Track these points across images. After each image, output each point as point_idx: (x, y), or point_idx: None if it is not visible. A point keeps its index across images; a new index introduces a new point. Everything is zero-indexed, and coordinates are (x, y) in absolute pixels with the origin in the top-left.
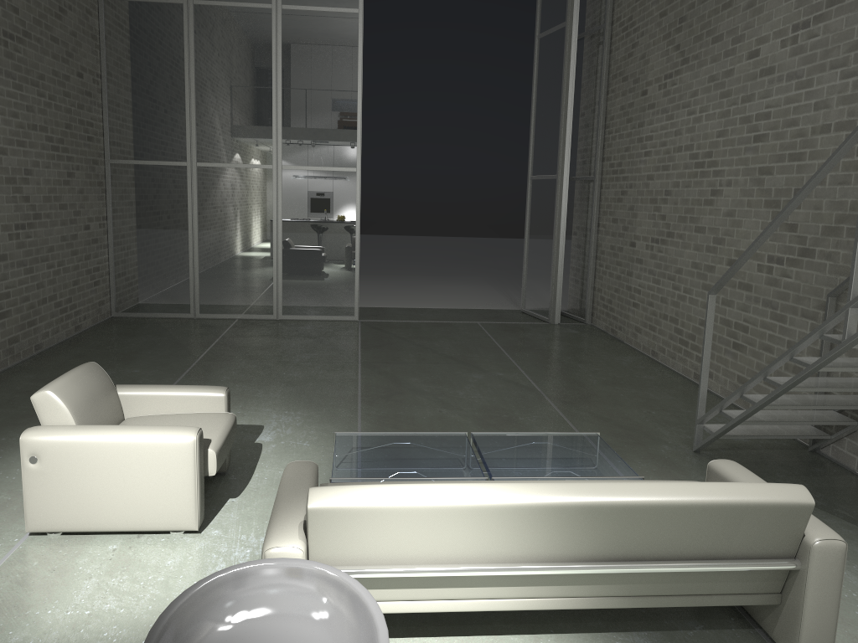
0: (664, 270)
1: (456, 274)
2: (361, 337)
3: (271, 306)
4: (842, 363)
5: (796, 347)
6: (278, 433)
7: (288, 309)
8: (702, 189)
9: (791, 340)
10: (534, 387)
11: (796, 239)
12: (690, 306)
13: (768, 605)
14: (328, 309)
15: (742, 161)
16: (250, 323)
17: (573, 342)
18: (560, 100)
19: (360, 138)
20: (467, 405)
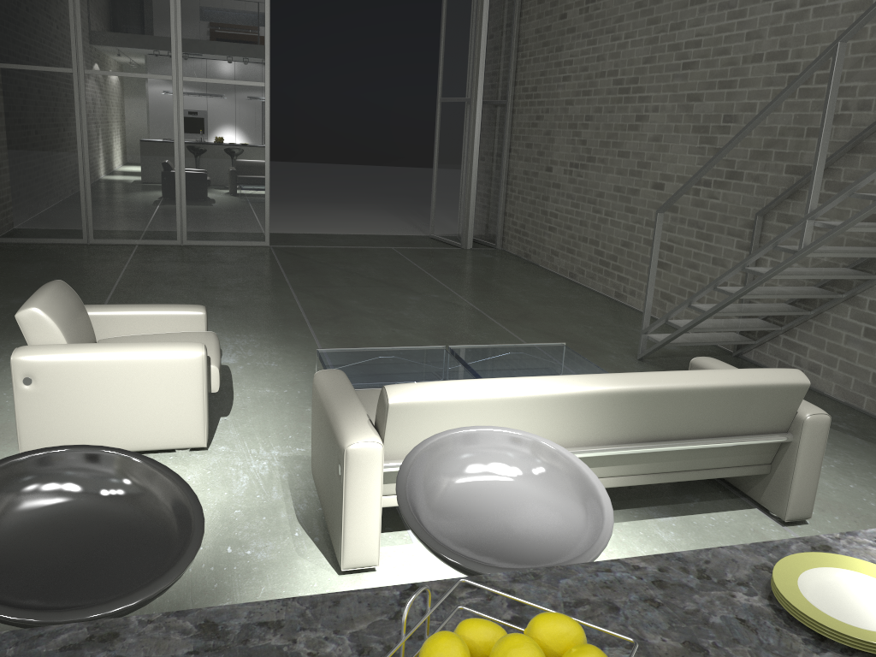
0: (583, 194)
1: (349, 201)
2: (280, 263)
3: (174, 230)
4: (787, 272)
5: (751, 258)
6: (240, 355)
7: (193, 234)
8: (627, 115)
9: (716, 257)
10: (473, 307)
11: (724, 163)
12: (611, 228)
13: (756, 476)
14: (237, 234)
15: (670, 87)
16: (153, 249)
17: (492, 265)
18: (474, 19)
19: (269, 50)
20: (416, 325)
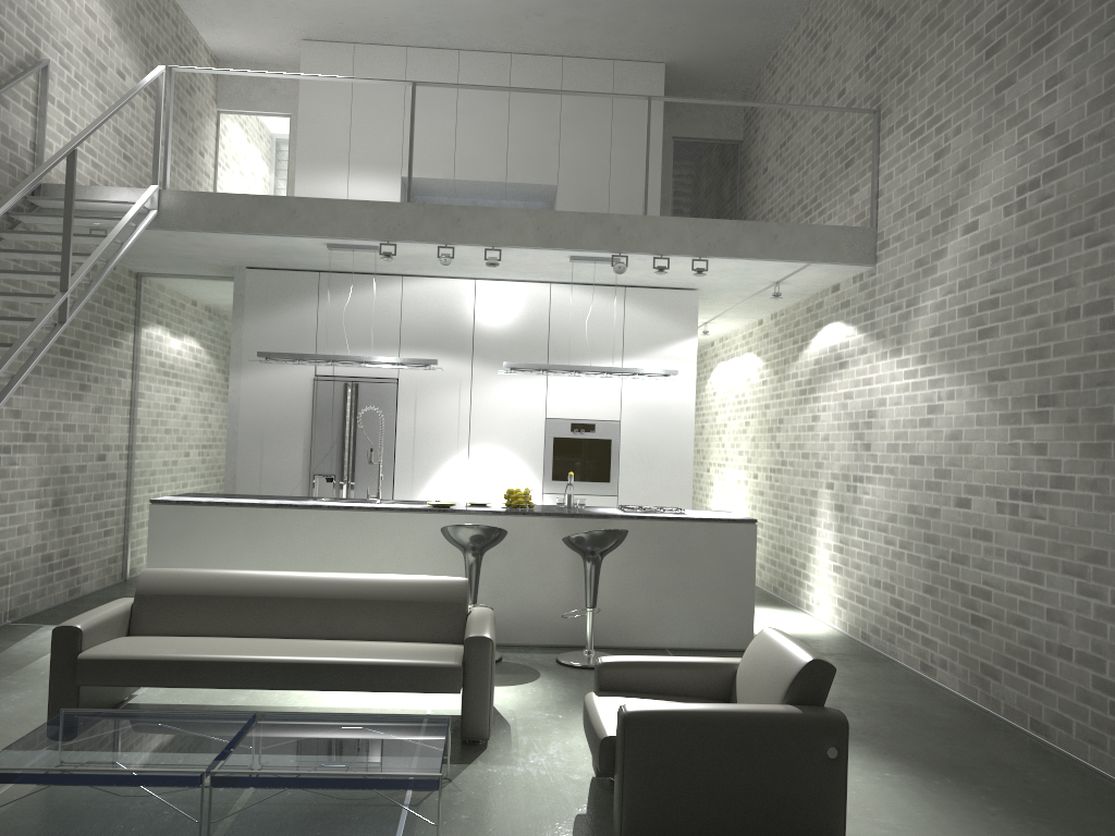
0: None
1: None
2: None
3: None
4: None
5: None
6: None
7: None
8: None
9: None
10: None
11: None
12: None
13: None
14: None
15: None
16: None
17: None
18: None
19: None
20: None
